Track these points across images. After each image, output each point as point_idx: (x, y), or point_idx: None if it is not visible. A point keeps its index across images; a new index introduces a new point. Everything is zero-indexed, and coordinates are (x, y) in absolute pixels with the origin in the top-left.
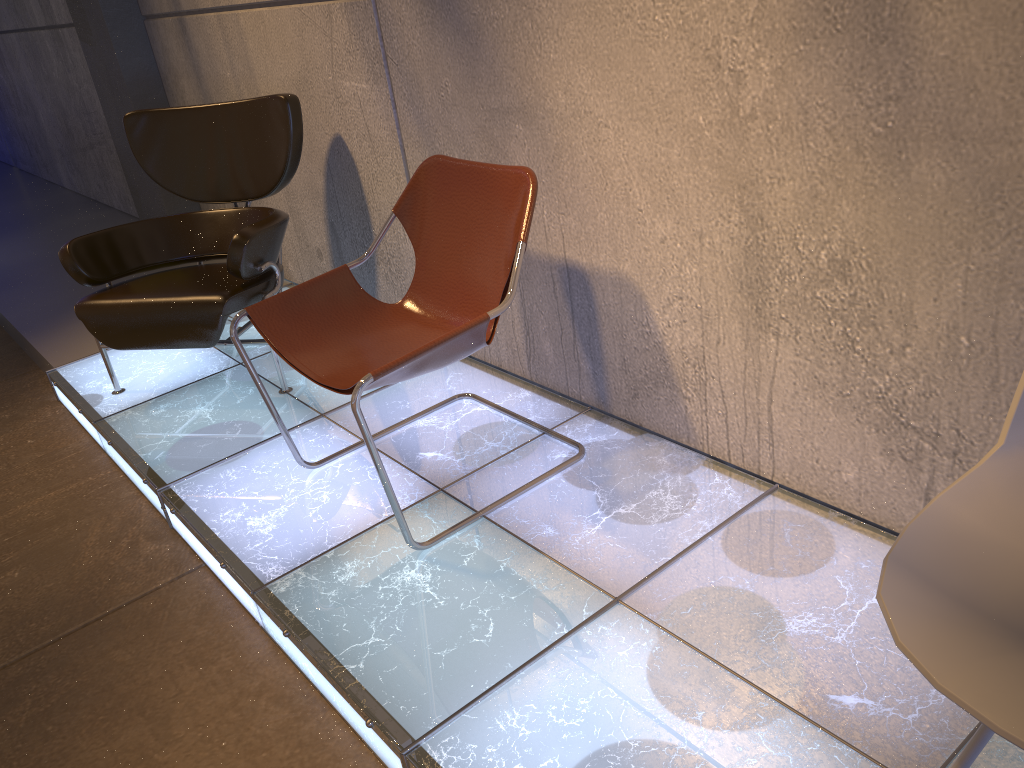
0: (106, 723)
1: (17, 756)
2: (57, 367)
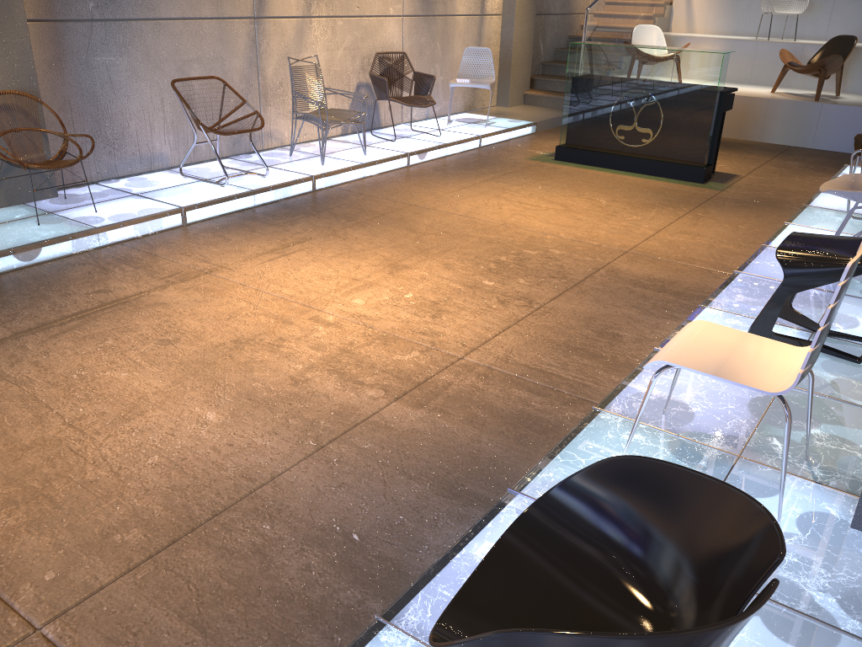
0: (749, 212)
1: (729, 207)
2: (848, 165)
